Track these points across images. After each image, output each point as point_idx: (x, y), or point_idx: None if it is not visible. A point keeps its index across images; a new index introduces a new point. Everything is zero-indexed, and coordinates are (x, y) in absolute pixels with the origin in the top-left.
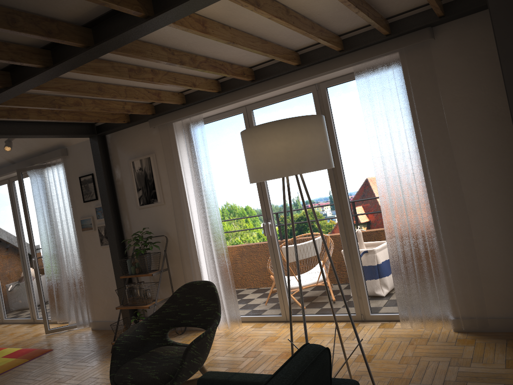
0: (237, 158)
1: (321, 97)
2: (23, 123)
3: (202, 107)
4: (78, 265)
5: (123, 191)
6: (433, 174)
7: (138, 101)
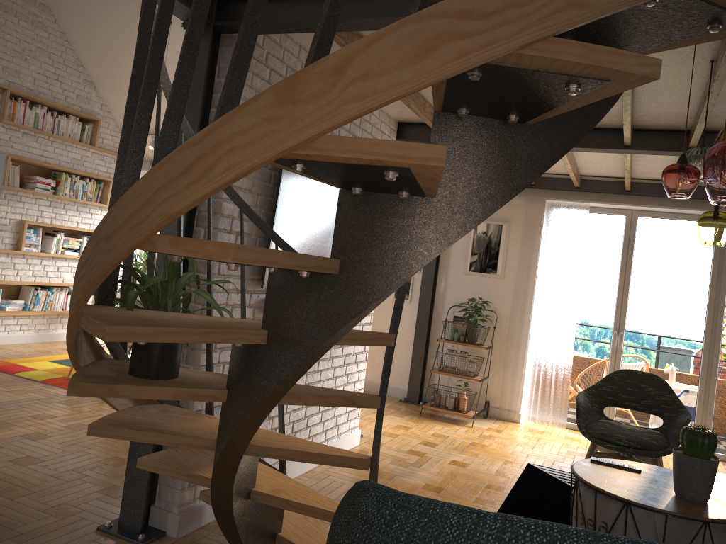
0: (601, 258)
1: None
2: None
3: (598, 197)
4: None
5: (450, 249)
6: None
7: None
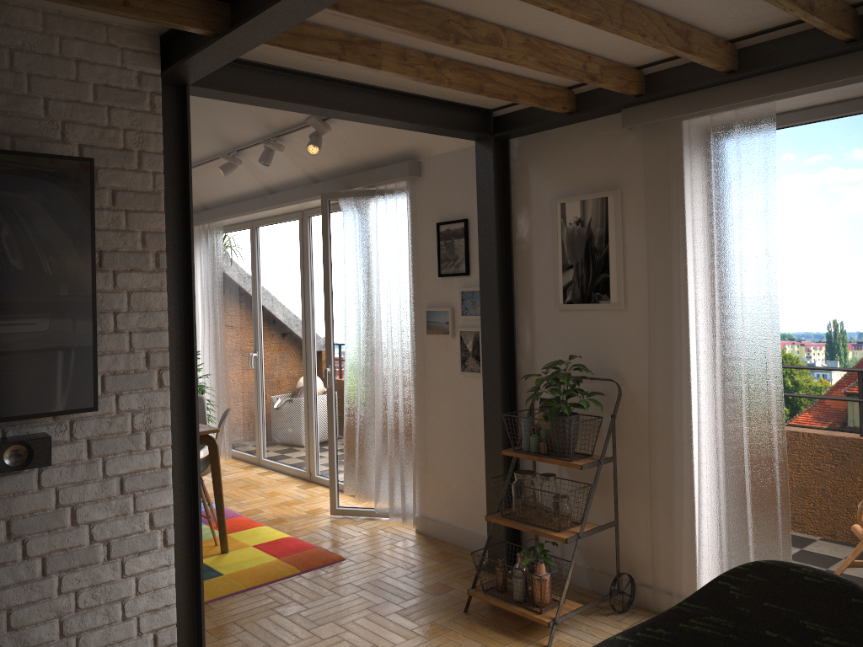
0: (844, 226)
1: None
2: (358, 89)
3: (785, 81)
4: (408, 400)
5: (530, 265)
6: None
7: (615, 58)
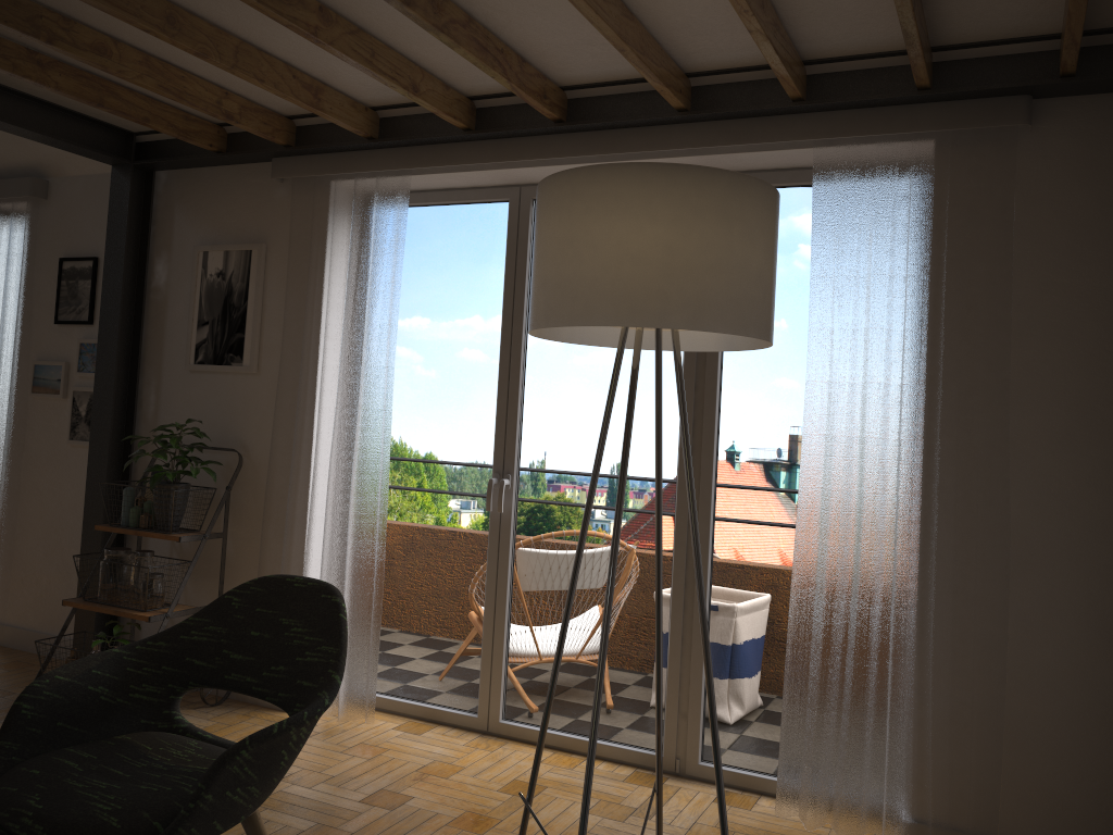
0: (466, 307)
1: None
2: None
3: (416, 157)
4: None
5: (163, 318)
6: (950, 453)
7: (260, 101)
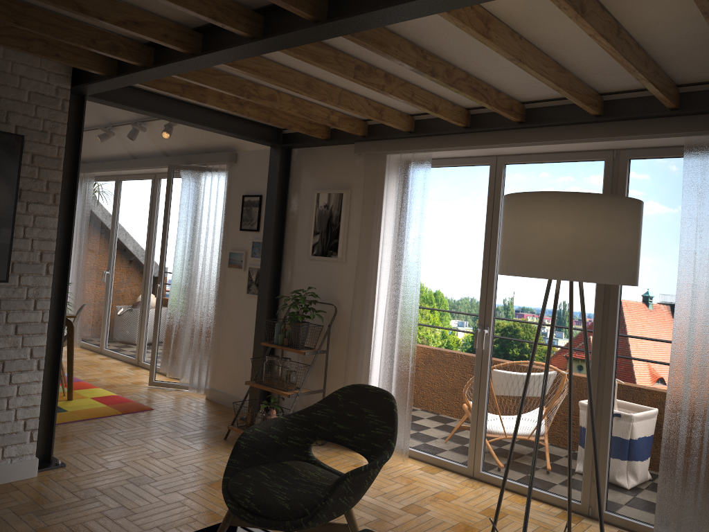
0: (463, 227)
1: (618, 171)
2: (195, 107)
3: (435, 142)
4: (211, 310)
5: (295, 229)
6: None
7: (349, 113)
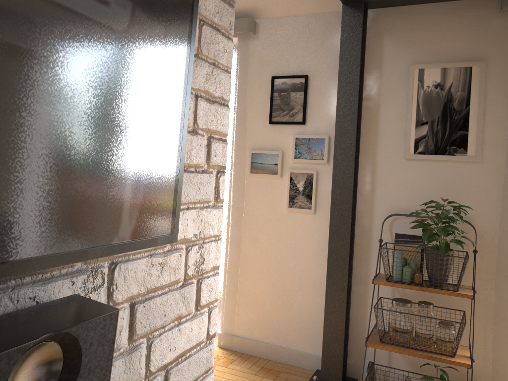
0: None
1: None
2: None
3: None
4: (223, 231)
5: (376, 120)
6: None
7: None
